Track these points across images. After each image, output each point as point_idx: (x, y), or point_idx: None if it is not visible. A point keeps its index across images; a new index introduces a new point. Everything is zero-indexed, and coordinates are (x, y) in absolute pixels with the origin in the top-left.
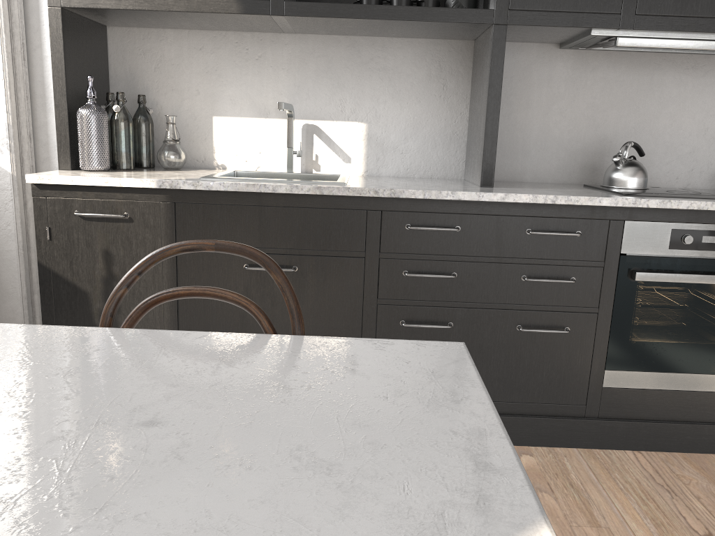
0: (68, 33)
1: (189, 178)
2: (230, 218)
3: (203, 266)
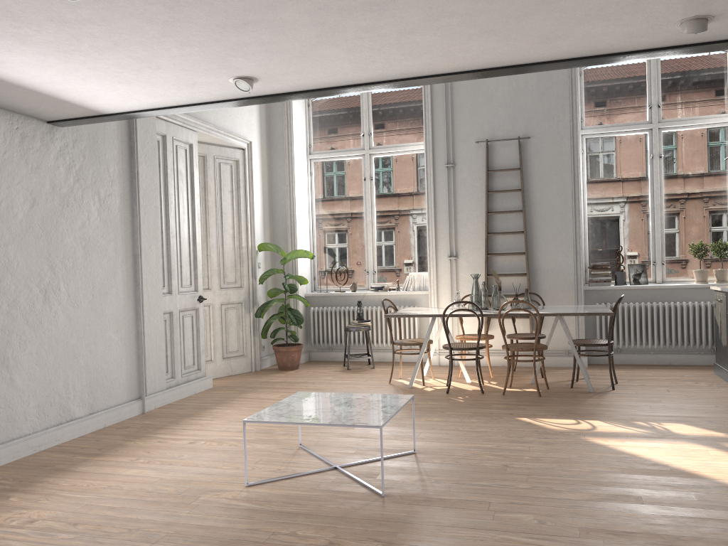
0: None
1: None
2: None
3: None
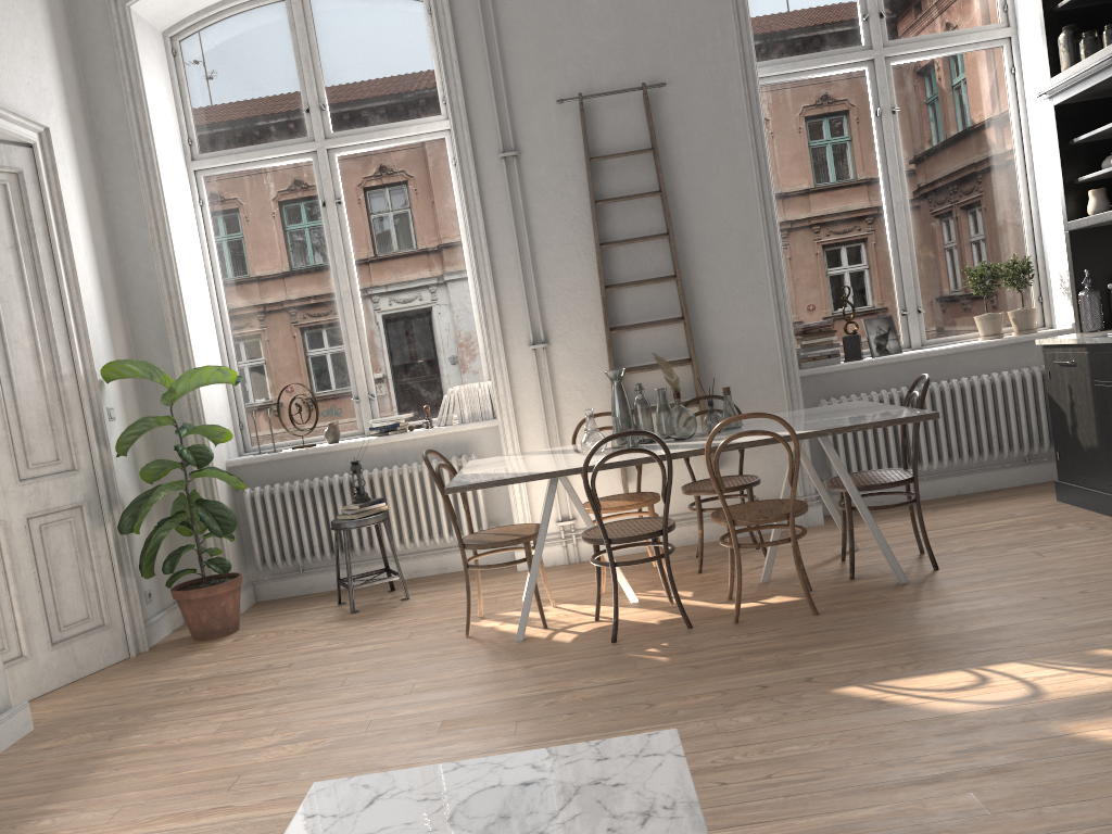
0: (1077, 244)
1: (1104, 335)
2: (1111, 361)
3: (1104, 395)
